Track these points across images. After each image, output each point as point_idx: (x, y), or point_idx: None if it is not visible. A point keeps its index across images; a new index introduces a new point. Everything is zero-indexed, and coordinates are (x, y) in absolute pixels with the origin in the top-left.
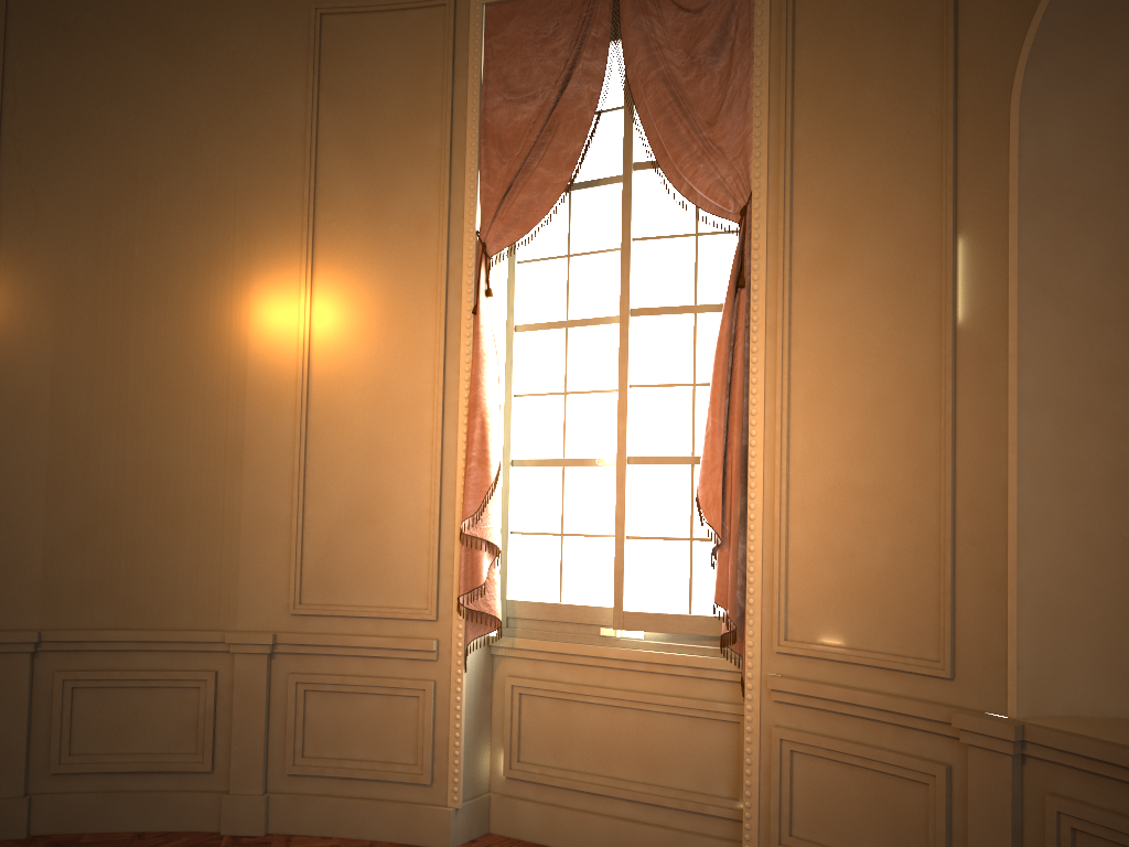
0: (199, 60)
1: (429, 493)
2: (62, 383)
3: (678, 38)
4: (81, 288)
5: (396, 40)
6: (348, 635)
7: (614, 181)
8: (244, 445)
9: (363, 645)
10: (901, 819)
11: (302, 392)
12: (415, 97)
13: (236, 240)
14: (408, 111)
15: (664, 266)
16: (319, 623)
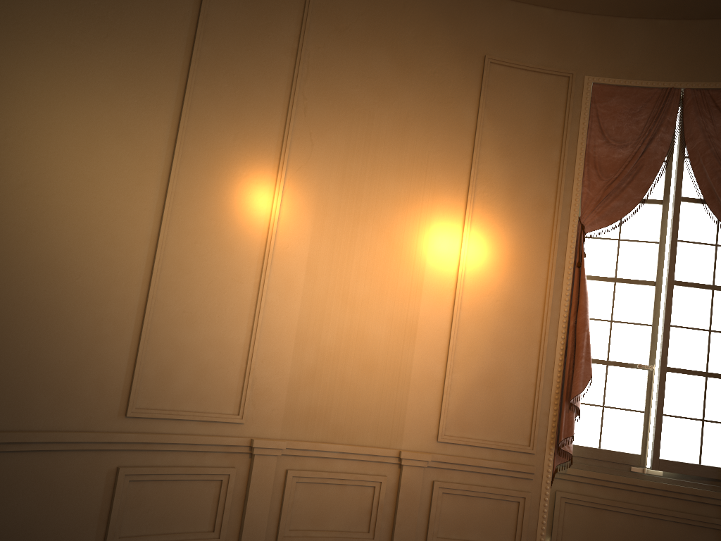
0: (413, 71)
1: (534, 372)
2: (312, 268)
3: None
4: (330, 205)
5: (534, 89)
6: (476, 459)
7: (655, 202)
8: (417, 326)
9: (487, 466)
10: None
11: (458, 297)
12: (544, 127)
13: (425, 192)
14: (538, 135)
15: (695, 259)
16: (454, 449)
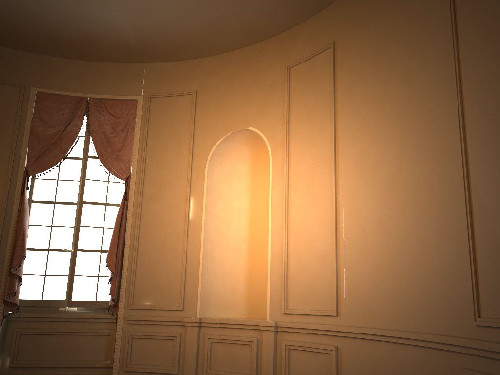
0: None
1: None
2: None
3: (109, 122)
4: None
5: None
6: None
7: (78, 159)
8: None
9: None
10: (165, 351)
11: None
12: (3, 115)
13: None
14: None
15: (96, 189)
16: None
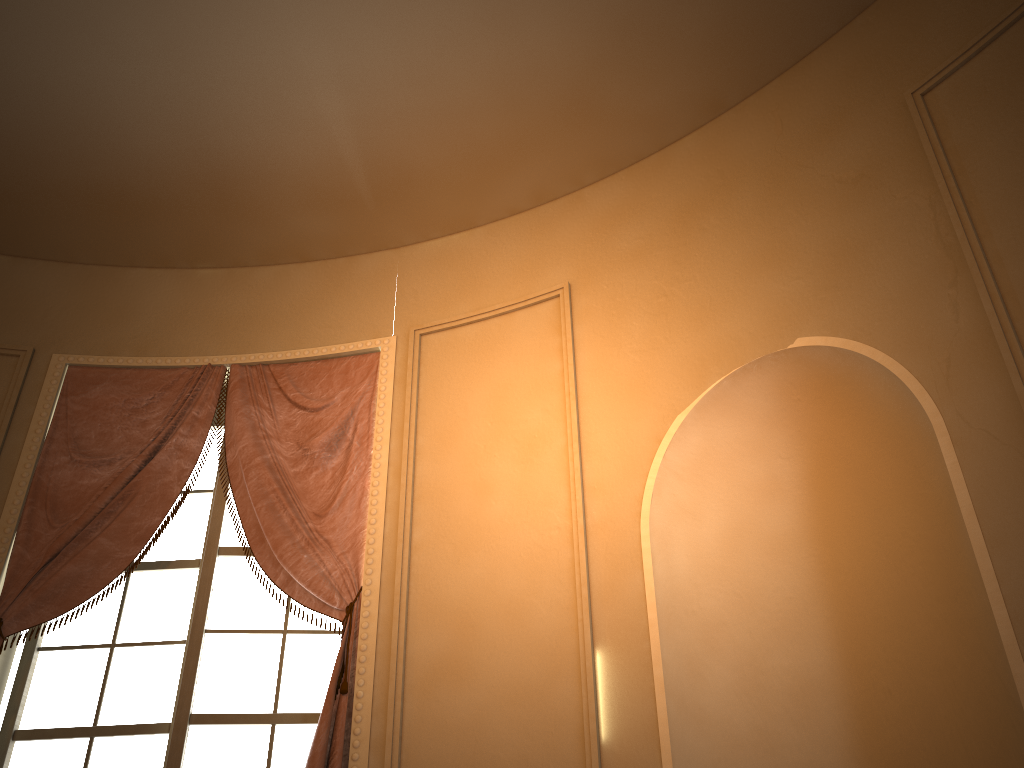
0: None
1: None
2: None
3: (290, 431)
4: None
5: None
6: None
7: (189, 565)
8: None
9: None
10: None
11: None
12: None
13: None
14: None
15: (241, 664)
16: None
